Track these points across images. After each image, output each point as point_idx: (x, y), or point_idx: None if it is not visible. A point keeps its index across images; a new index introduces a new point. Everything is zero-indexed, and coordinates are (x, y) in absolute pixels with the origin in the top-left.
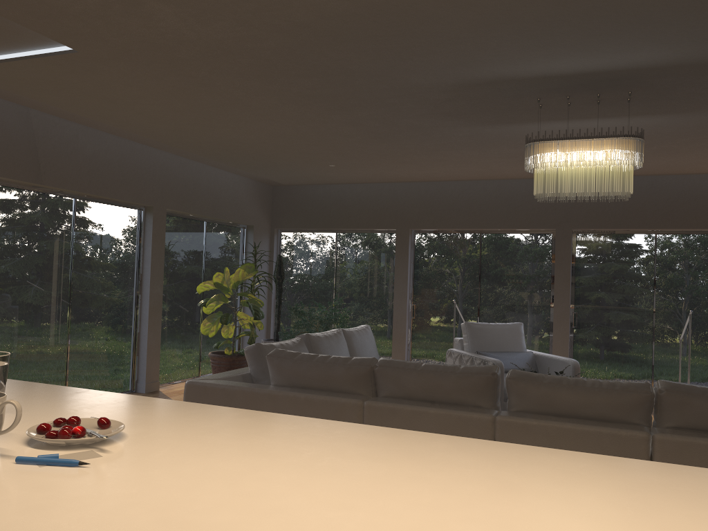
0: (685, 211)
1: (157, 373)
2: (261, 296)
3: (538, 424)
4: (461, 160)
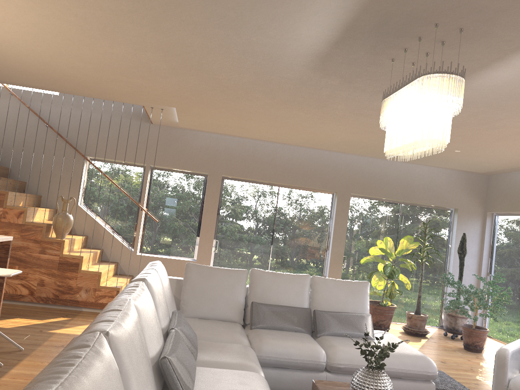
0: None
1: None
2: (467, 269)
3: None
4: None
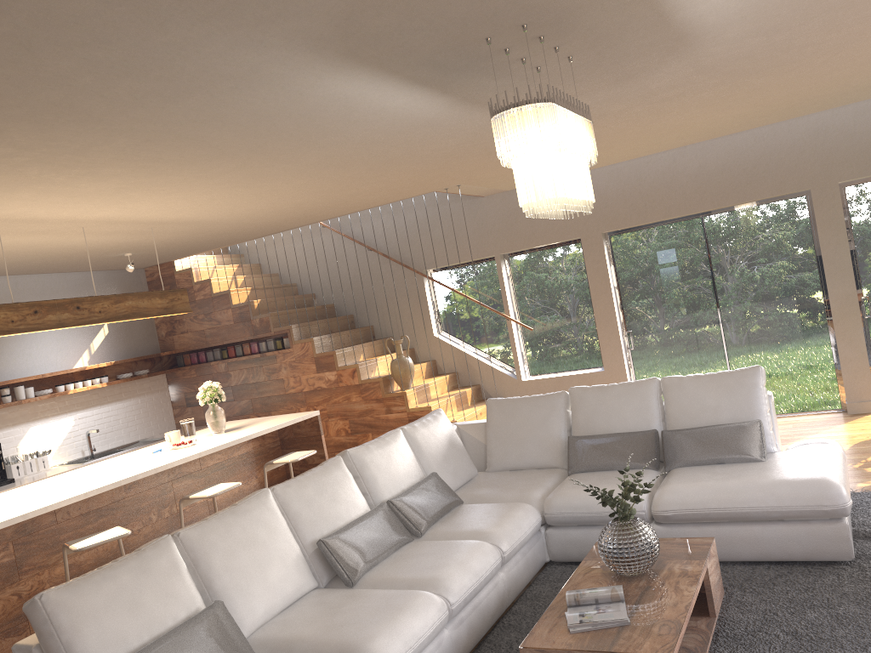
0: None
1: (870, 390)
2: None
3: None
4: None
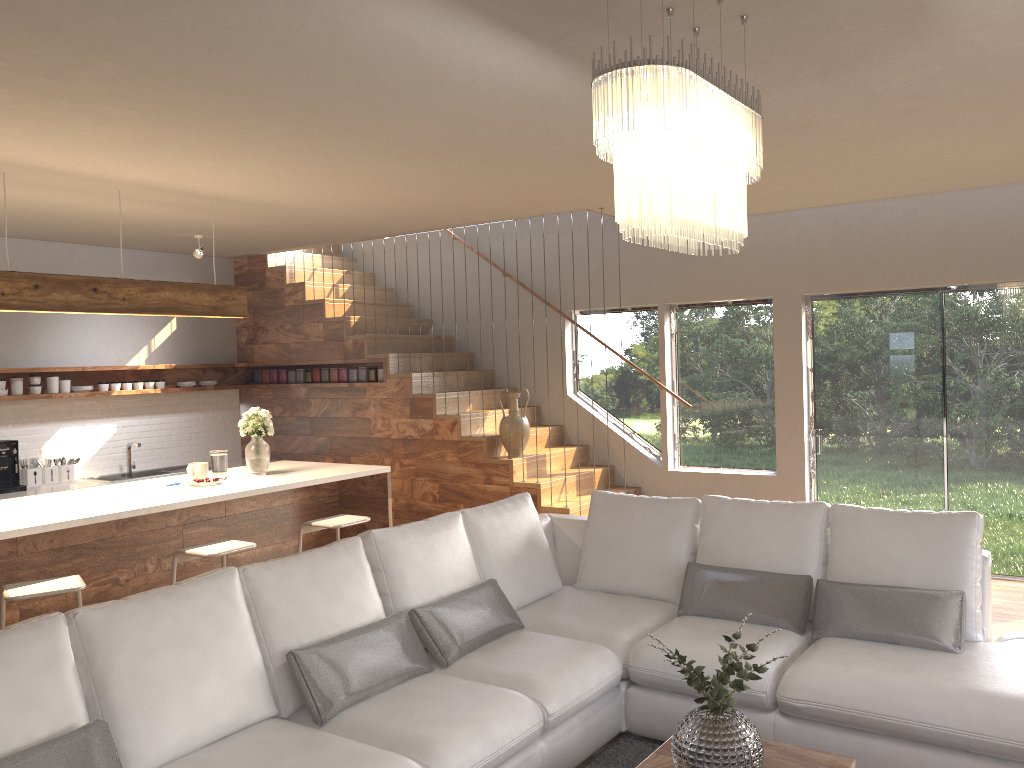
0: None
1: None
2: None
3: None
4: None
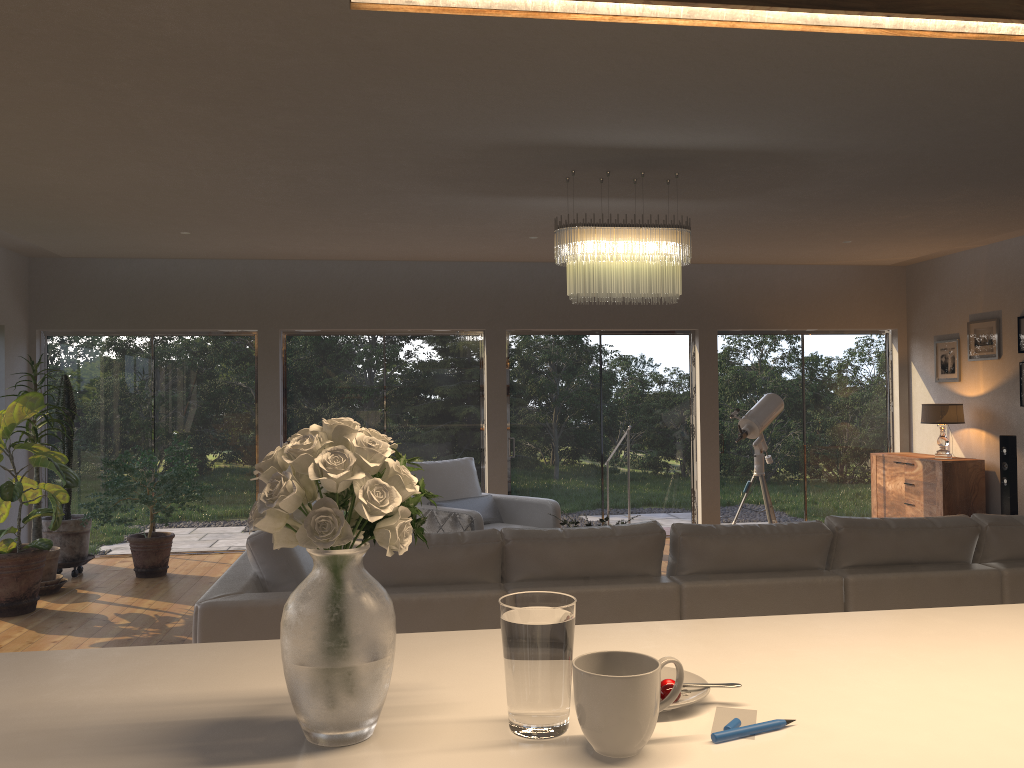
0: (633, 308)
1: None
2: None
3: (731, 586)
4: (393, 235)
